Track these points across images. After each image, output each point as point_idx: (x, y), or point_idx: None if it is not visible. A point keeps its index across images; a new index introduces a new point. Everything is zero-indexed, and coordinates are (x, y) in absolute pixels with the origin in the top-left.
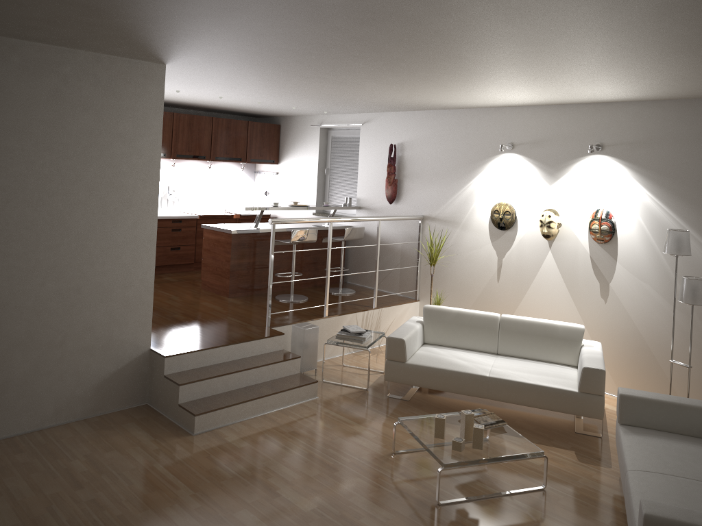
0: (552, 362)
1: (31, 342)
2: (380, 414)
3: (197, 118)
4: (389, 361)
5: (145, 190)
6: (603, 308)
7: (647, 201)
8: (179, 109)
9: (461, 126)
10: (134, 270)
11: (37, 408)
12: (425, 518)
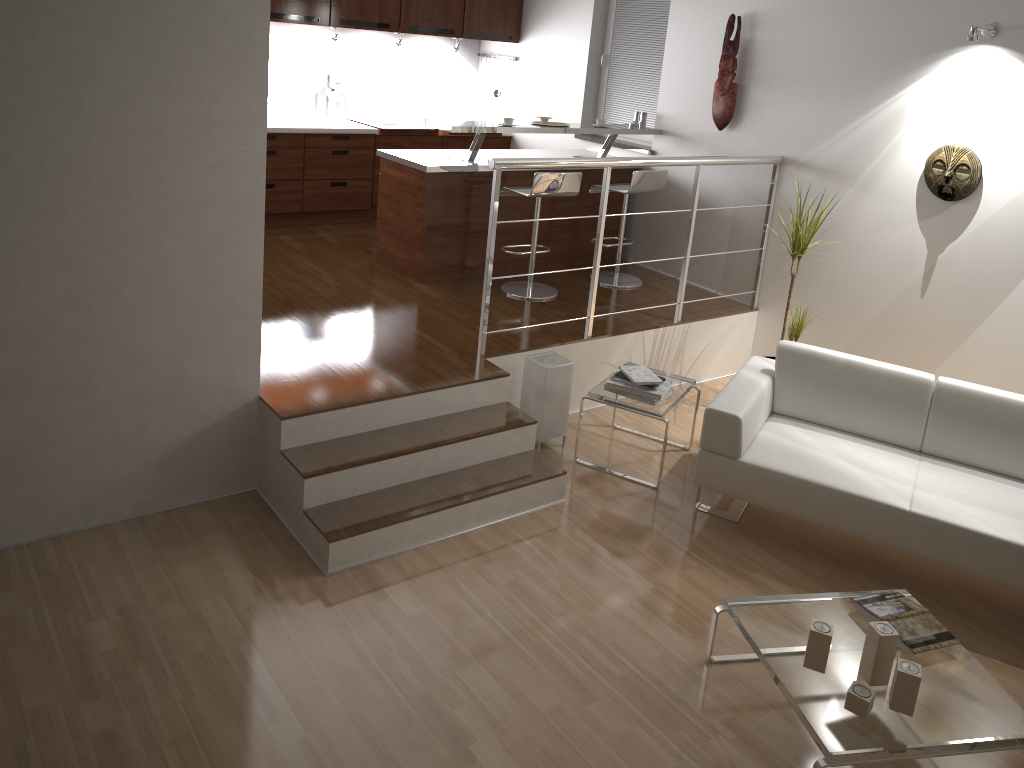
0: None
1: (24, 387)
2: (681, 553)
3: None
4: (706, 453)
5: (239, 99)
6: None
7: None
8: None
9: None
10: (221, 255)
11: (47, 500)
12: None
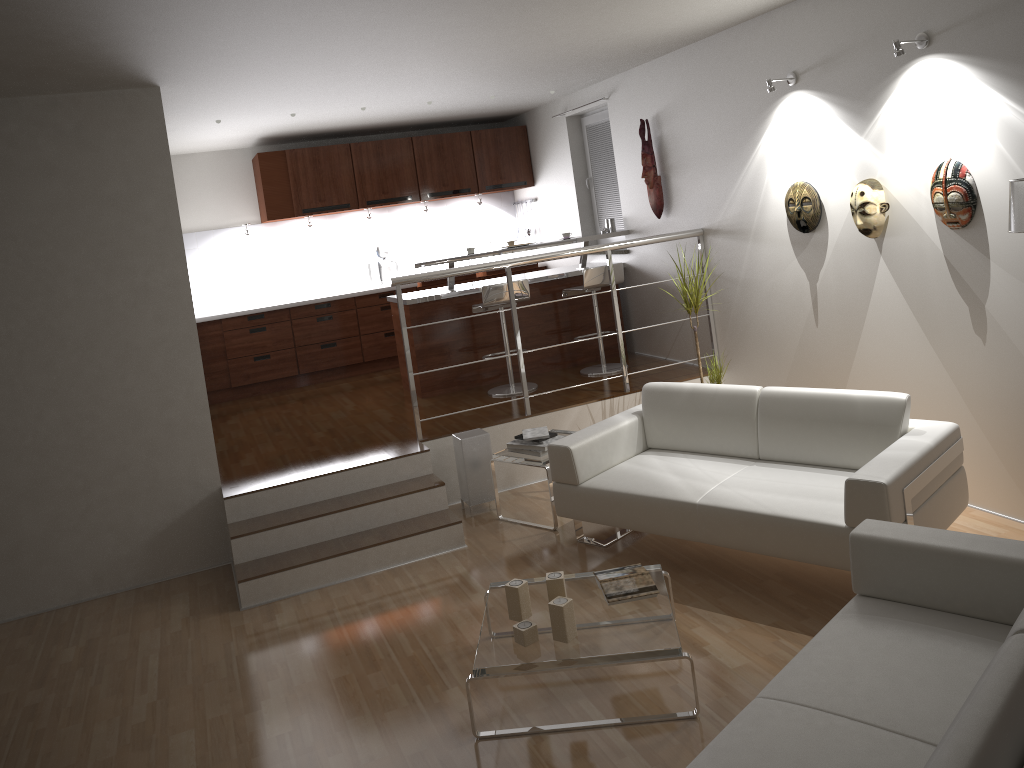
0: (852, 469)
1: (41, 491)
2: (535, 573)
3: (387, 143)
4: (557, 485)
5: (165, 269)
6: (983, 354)
7: (1023, 128)
8: (377, 136)
9: (722, 63)
10: (171, 381)
11: (68, 575)
12: (432, 761)
